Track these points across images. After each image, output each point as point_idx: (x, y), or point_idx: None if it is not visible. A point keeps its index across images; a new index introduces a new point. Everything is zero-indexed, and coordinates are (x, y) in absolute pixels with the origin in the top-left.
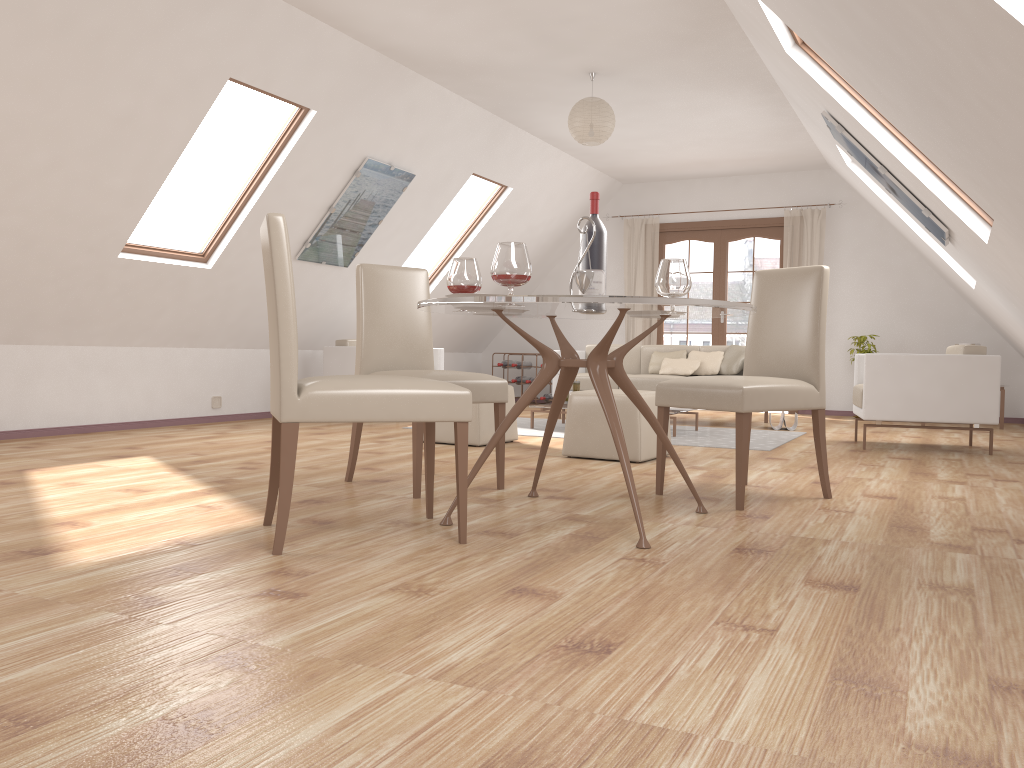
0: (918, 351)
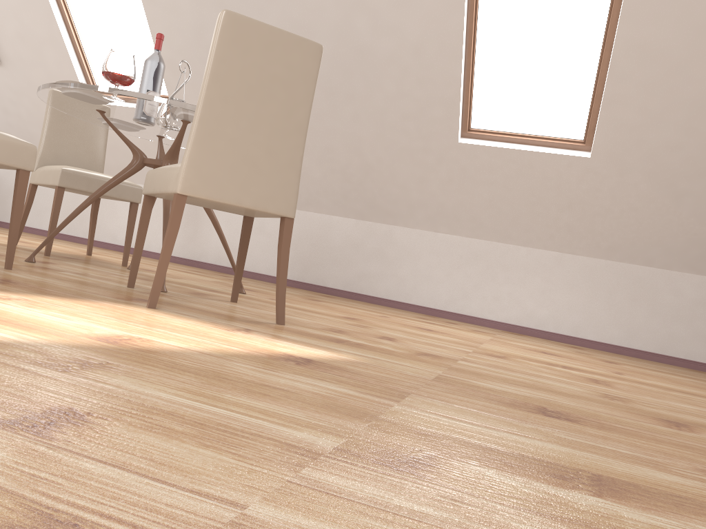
0: None
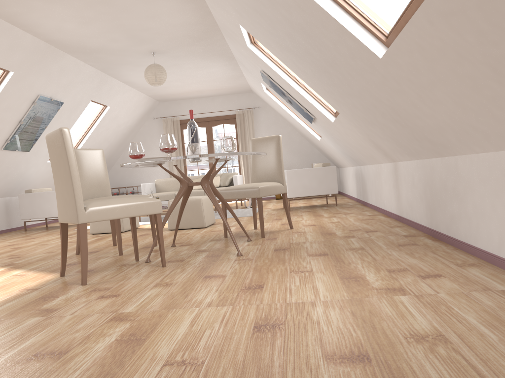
0: (297, 168)
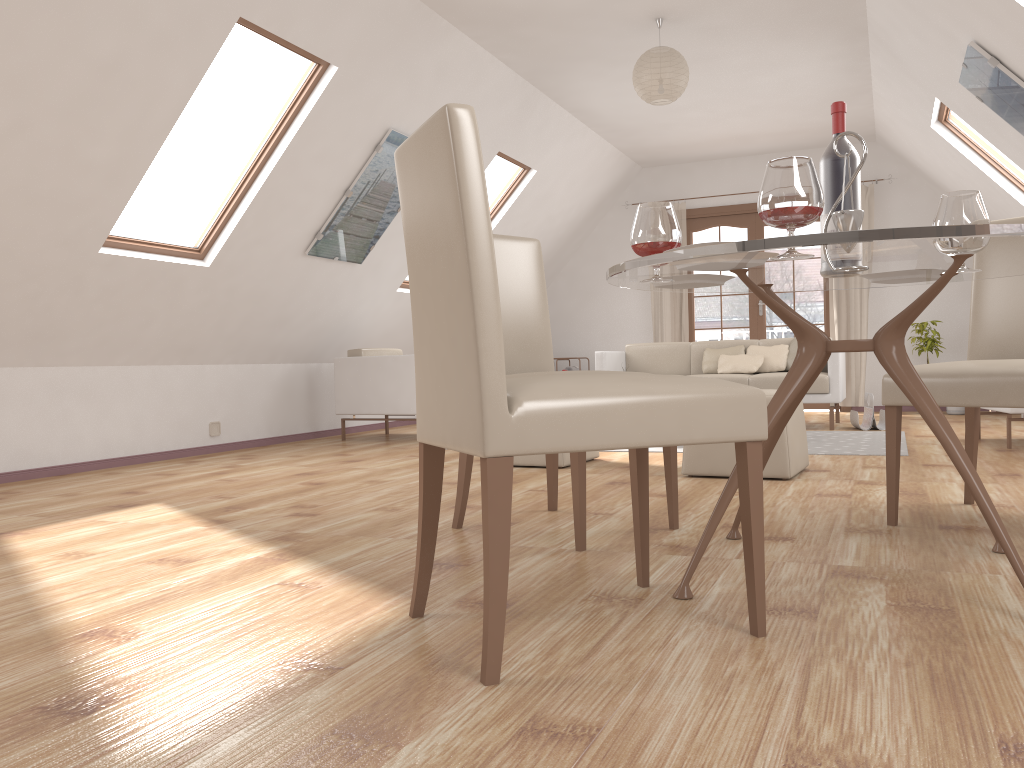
0: None
